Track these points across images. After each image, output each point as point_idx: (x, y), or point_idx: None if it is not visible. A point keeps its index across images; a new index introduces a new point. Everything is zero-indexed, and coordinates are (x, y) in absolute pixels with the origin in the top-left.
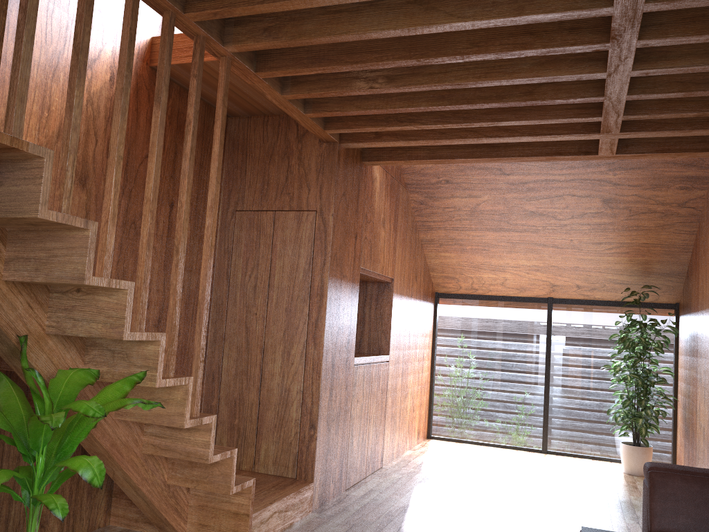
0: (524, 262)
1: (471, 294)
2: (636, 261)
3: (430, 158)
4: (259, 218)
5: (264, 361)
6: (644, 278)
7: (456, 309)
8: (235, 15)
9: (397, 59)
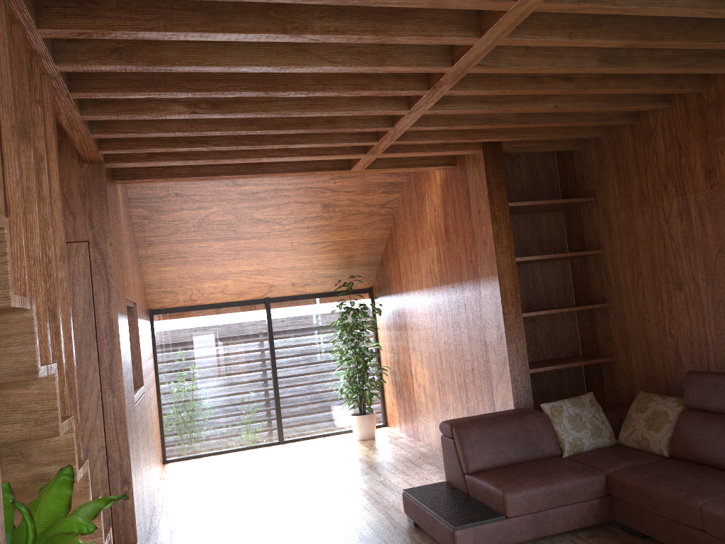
0: (246, 267)
1: (189, 305)
2: (344, 256)
3: (194, 176)
4: None
5: None
6: (348, 269)
7: (175, 323)
8: (106, 37)
9: (245, 90)
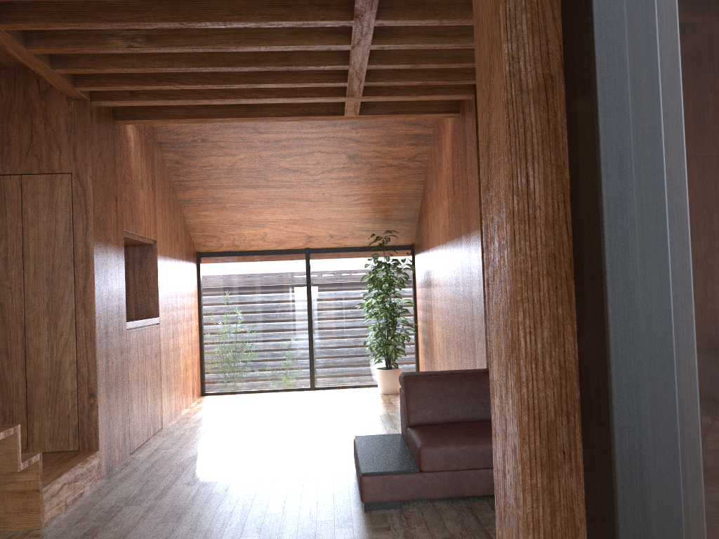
0: (282, 216)
1: (233, 250)
2: (378, 210)
3: (188, 118)
4: (2, 183)
5: (26, 336)
6: (385, 224)
7: (219, 267)
8: None
9: (159, 21)
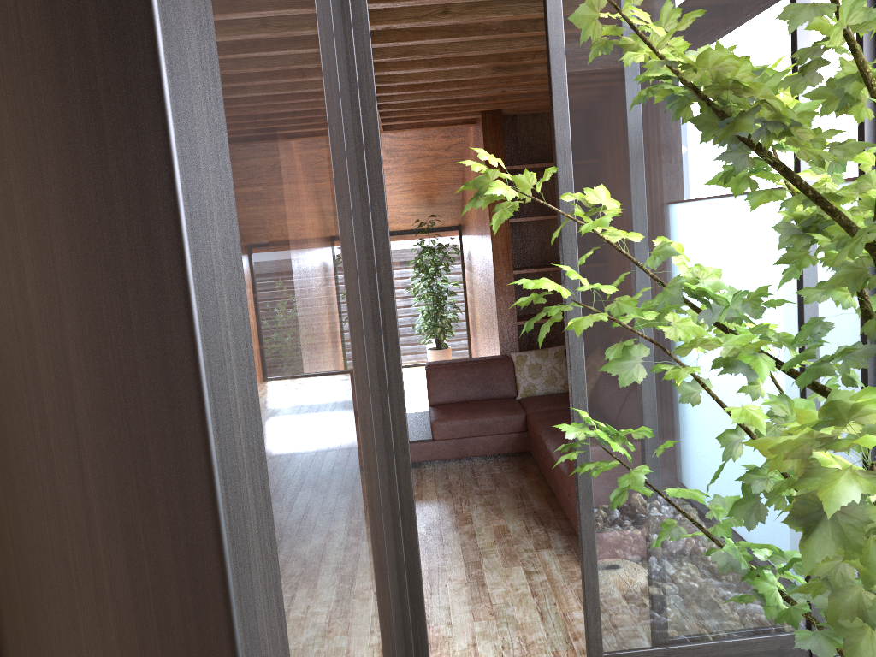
0: None
1: None
2: (421, 196)
3: None
4: None
5: None
6: (430, 208)
7: None
8: None
9: None
